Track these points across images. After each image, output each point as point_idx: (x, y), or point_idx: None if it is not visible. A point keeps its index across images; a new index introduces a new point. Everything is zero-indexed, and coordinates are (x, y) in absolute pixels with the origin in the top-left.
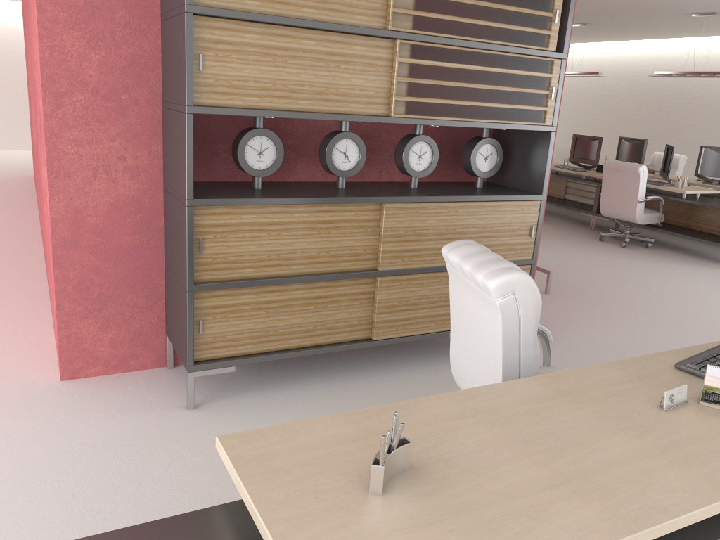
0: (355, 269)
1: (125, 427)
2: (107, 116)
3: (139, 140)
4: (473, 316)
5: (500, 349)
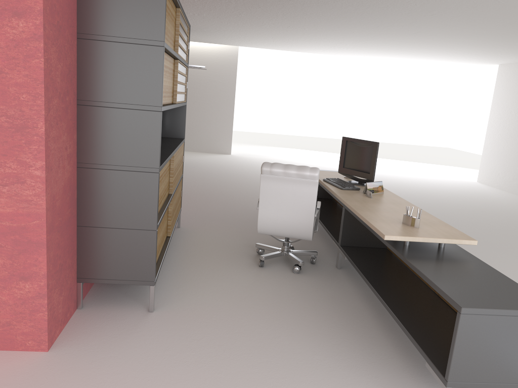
0: (167, 196)
1: (155, 334)
2: (63, 115)
3: (71, 132)
4: (288, 192)
5: (315, 199)
